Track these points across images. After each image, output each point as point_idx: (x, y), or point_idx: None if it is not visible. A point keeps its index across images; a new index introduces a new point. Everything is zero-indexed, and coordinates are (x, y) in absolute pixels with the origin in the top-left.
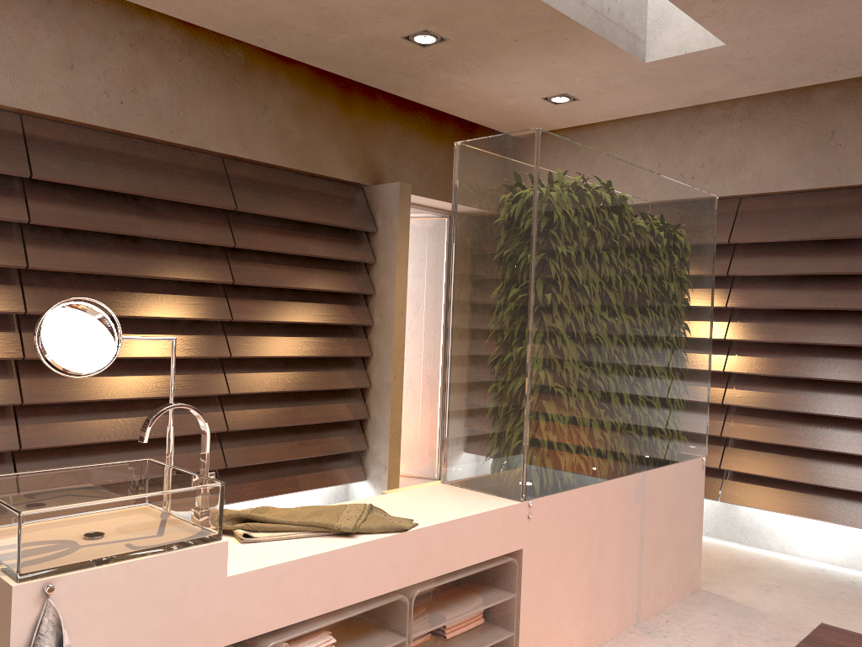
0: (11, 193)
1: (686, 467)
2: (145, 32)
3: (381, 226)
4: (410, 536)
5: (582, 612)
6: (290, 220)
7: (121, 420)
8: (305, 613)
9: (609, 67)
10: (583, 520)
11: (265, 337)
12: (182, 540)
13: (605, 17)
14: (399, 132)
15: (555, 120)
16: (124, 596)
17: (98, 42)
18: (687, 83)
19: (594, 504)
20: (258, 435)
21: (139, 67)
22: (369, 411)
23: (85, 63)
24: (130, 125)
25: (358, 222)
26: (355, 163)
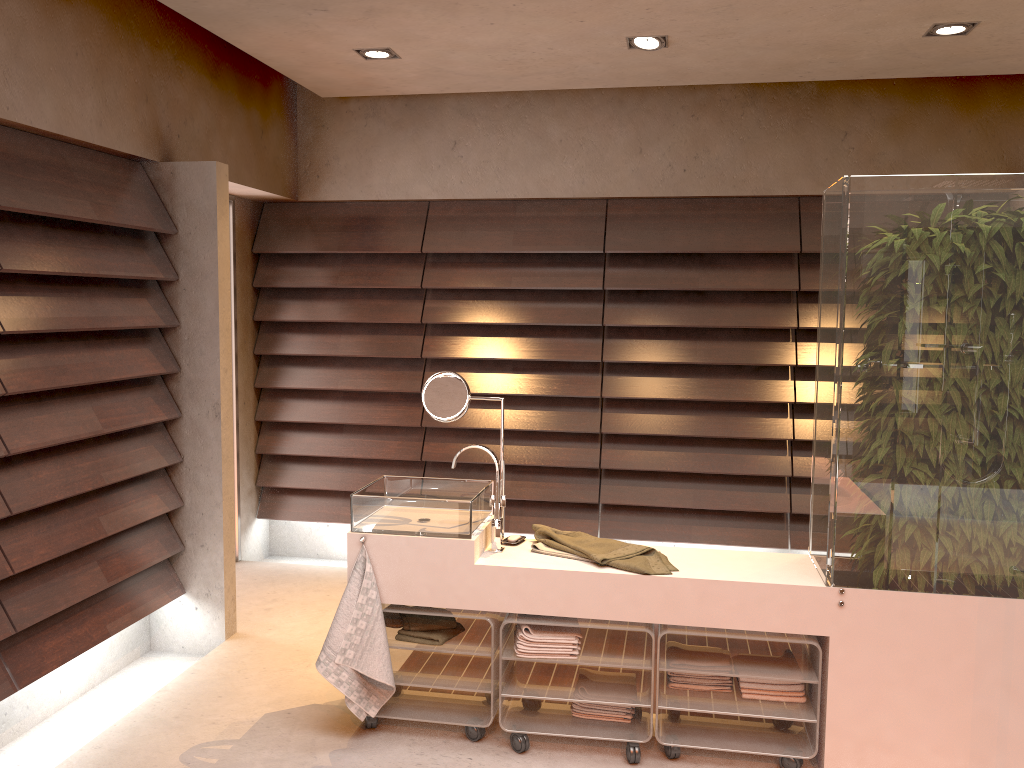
0: (594, 266)
1: None
2: (705, 99)
3: None
4: (652, 580)
5: (963, 748)
6: None
7: (685, 454)
8: (540, 610)
9: None
10: (961, 636)
11: None
12: (442, 532)
13: None
14: None
15: None
16: (405, 556)
17: (662, 123)
18: None
19: (989, 622)
20: None
21: (700, 134)
22: None
23: (651, 145)
24: (693, 188)
25: None
26: (984, 169)
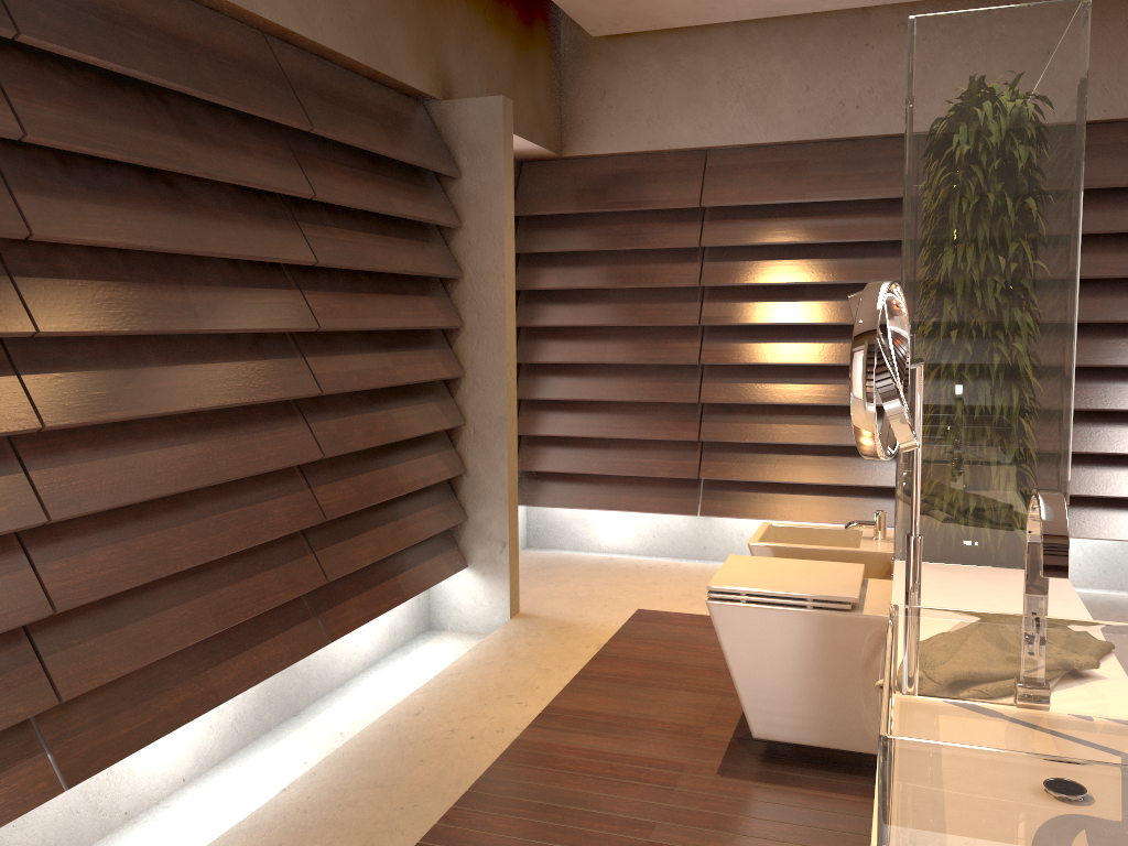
0: None
1: None
2: None
3: (469, 167)
4: None
5: None
6: (357, 153)
7: (187, 528)
8: None
9: None
10: None
11: (349, 356)
12: None
13: None
14: (465, 15)
15: (678, 14)
16: None
17: None
18: None
19: None
20: (347, 522)
21: None
22: (463, 462)
23: None
24: None
25: (440, 161)
26: (424, 62)
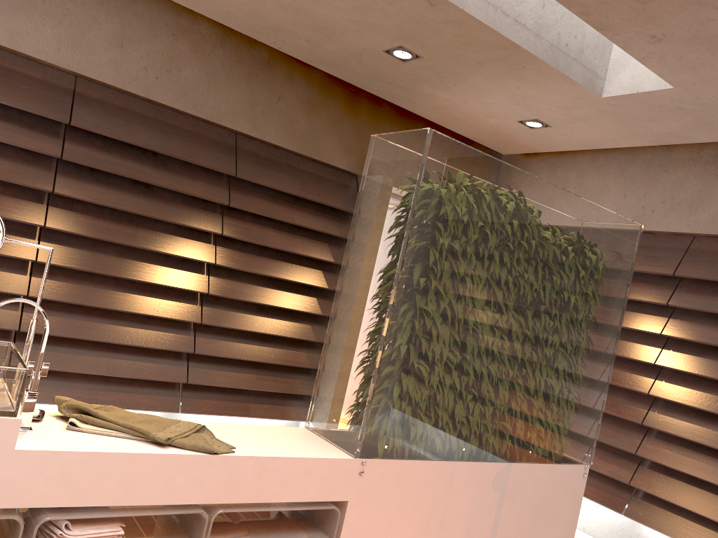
0: (53, 134)
1: (563, 470)
2: (186, 26)
3: None
4: (219, 460)
5: None
6: (285, 192)
7: (106, 326)
8: (91, 501)
9: (569, 98)
10: (426, 491)
11: (243, 283)
12: None
13: (561, 51)
14: None
15: (535, 144)
16: None
17: (146, 29)
18: (647, 122)
19: (442, 479)
20: (222, 363)
21: (176, 53)
22: None
23: (133, 44)
24: (161, 96)
25: (344, 204)
26: (352, 156)
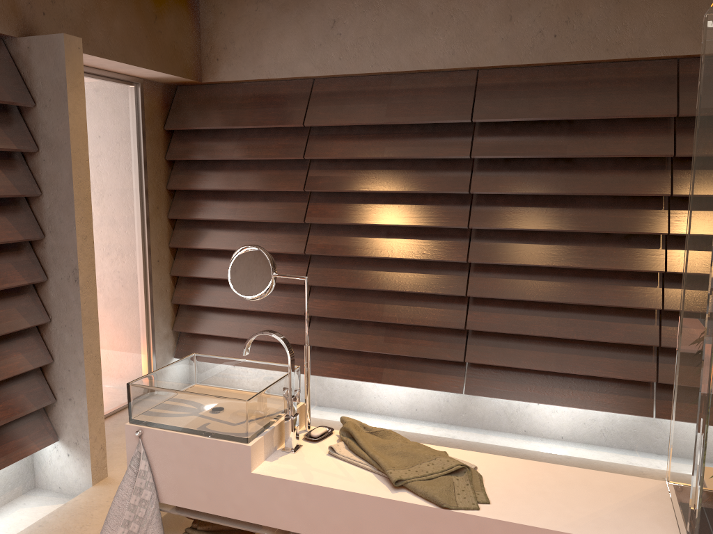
0: (462, 135)
1: None
2: None
3: None
4: (452, 516)
5: None
6: None
7: (549, 319)
8: (323, 533)
9: None
10: None
11: None
12: (218, 433)
13: None
14: None
15: None
16: (182, 455)
17: None
18: None
19: None
20: None
21: None
22: None
23: (521, 11)
24: (563, 54)
25: None
26: None
